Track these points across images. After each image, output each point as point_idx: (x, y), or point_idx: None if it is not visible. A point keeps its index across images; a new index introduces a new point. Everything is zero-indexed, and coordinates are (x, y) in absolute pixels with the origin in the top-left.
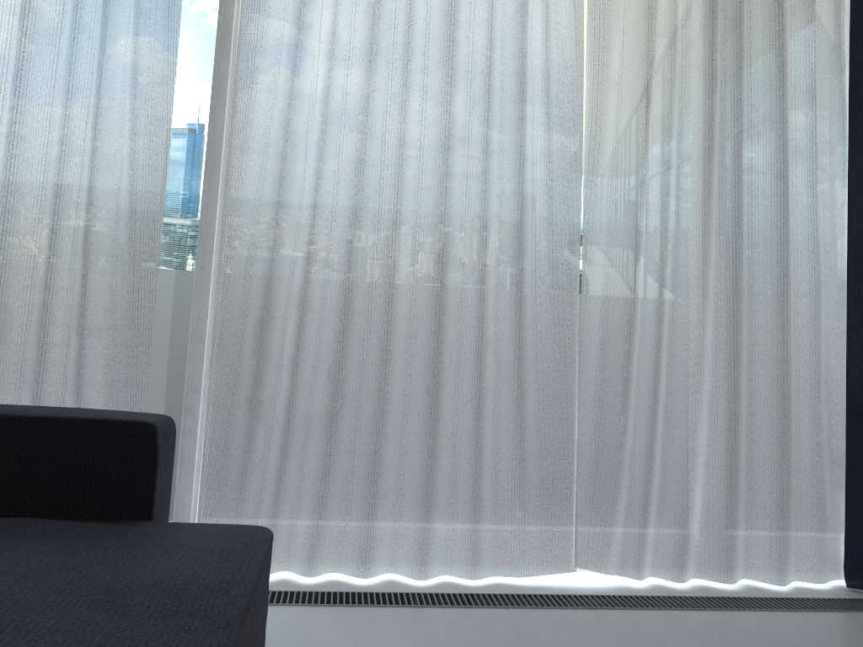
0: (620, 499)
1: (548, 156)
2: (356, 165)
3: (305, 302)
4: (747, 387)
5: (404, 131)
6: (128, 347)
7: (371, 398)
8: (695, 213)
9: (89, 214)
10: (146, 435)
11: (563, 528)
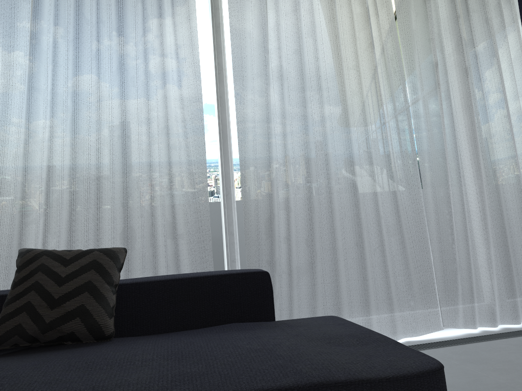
0: (459, 288)
1: (395, 117)
2: (304, 132)
3: (289, 206)
4: (507, 223)
5: (323, 112)
6: (198, 242)
7: (328, 252)
8: (469, 138)
9: (171, 173)
10: (265, 277)
11: (433, 307)
